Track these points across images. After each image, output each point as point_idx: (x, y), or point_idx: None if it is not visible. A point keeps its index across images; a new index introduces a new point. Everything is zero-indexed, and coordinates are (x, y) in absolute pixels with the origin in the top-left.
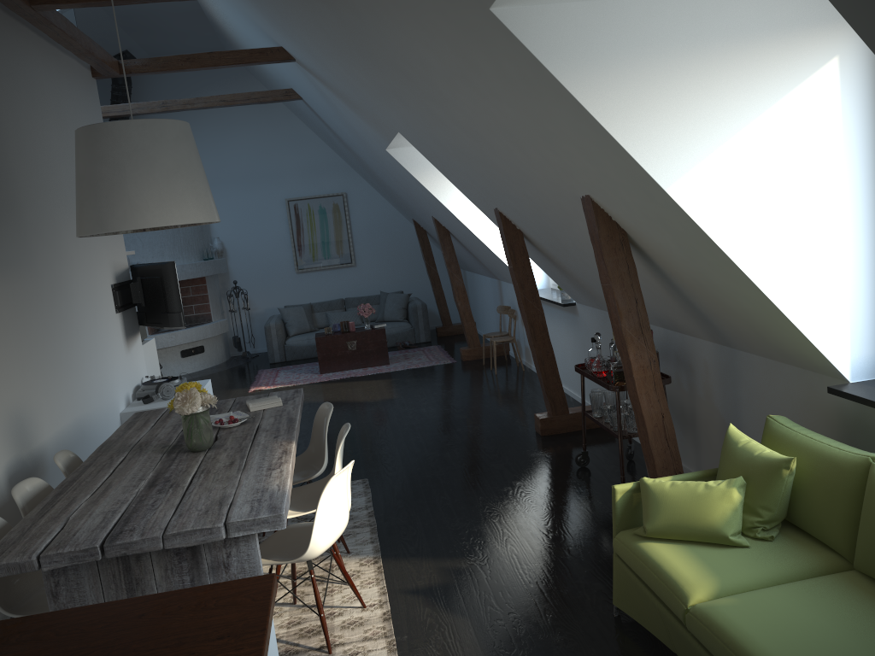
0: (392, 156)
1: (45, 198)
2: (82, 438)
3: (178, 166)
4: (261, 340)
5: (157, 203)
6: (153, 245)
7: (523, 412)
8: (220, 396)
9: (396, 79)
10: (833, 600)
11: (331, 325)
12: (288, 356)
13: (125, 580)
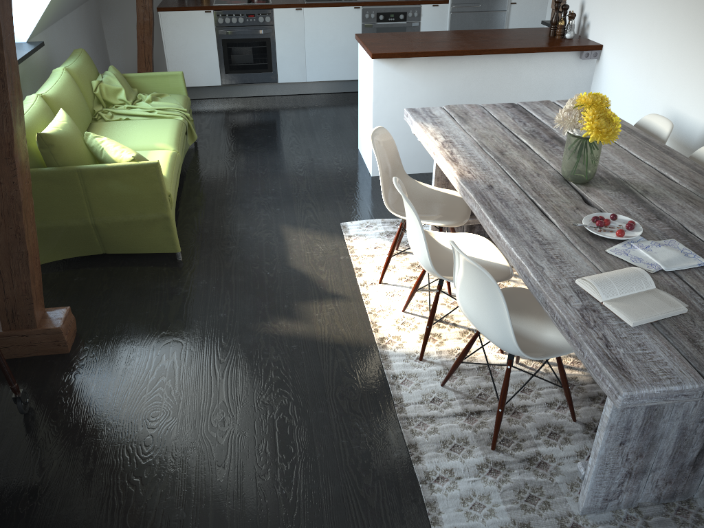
0: None
1: None
2: None
3: None
4: None
5: None
6: None
7: None
8: None
9: None
10: (115, 138)
11: None
12: None
13: None
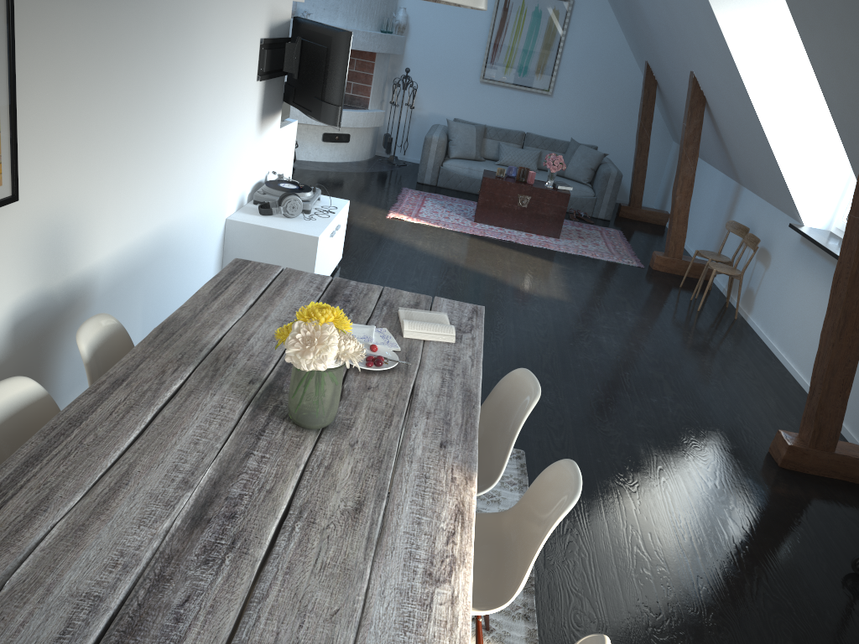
0: None
1: None
2: (161, 255)
3: None
4: (413, 147)
5: None
6: None
7: (744, 403)
8: (352, 211)
9: None
10: None
11: (501, 160)
12: (440, 181)
13: None
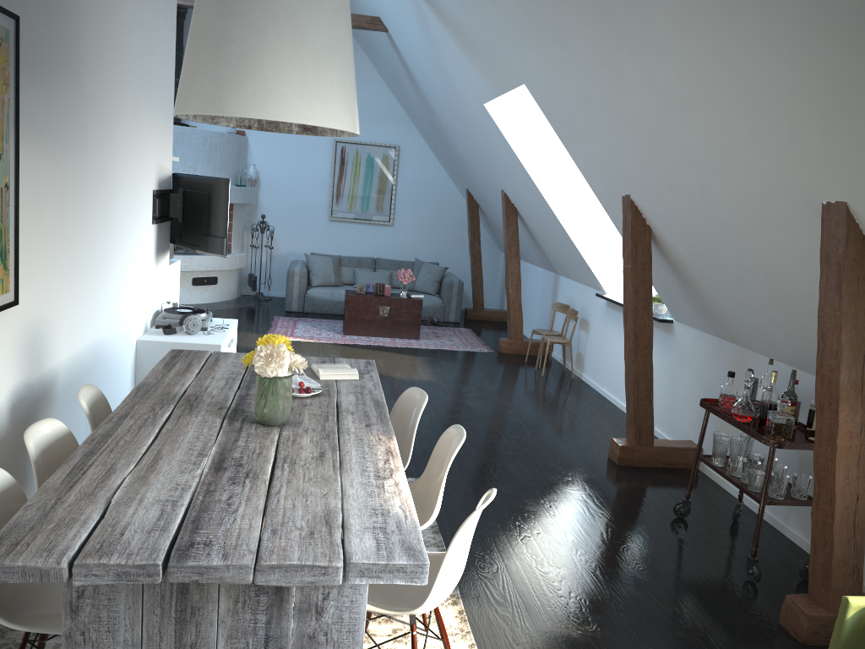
0: (489, 113)
1: (108, 69)
2: (96, 364)
3: (331, 48)
4: (276, 283)
5: (298, 91)
6: (186, 158)
7: (587, 430)
8: None
9: (578, 11)
10: None
11: (358, 283)
12: (306, 307)
13: (176, 606)
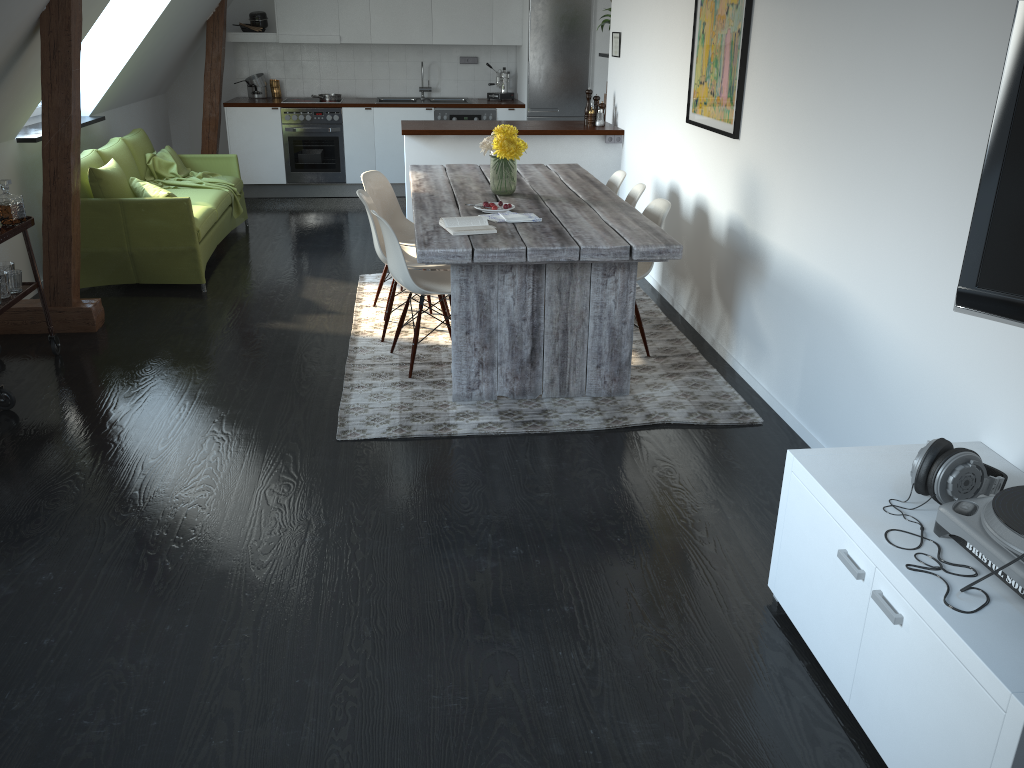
0: None
1: None
2: (833, 323)
3: None
4: None
5: None
6: None
7: None
8: None
9: None
10: None
11: None
12: None
13: None
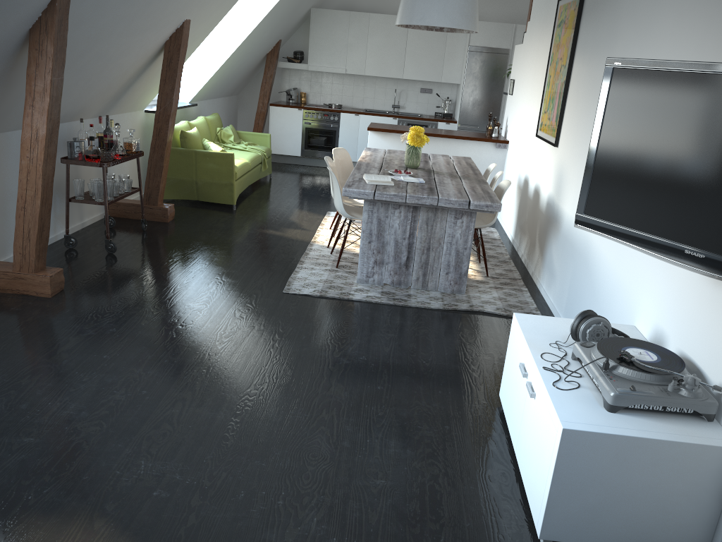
0: None
1: None
2: (584, 259)
3: None
4: None
5: None
6: None
7: None
8: None
9: None
10: None
11: None
12: None
13: None
